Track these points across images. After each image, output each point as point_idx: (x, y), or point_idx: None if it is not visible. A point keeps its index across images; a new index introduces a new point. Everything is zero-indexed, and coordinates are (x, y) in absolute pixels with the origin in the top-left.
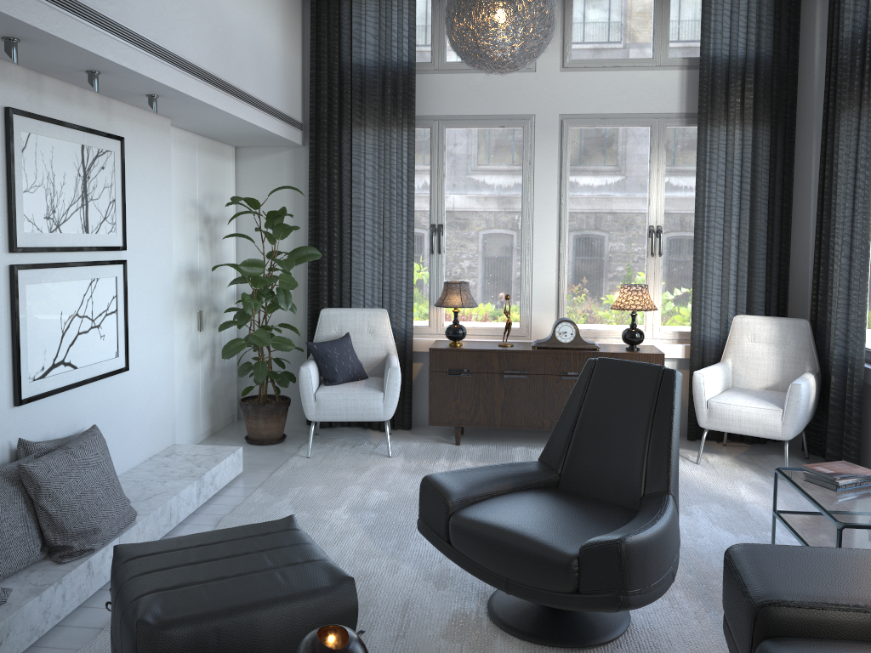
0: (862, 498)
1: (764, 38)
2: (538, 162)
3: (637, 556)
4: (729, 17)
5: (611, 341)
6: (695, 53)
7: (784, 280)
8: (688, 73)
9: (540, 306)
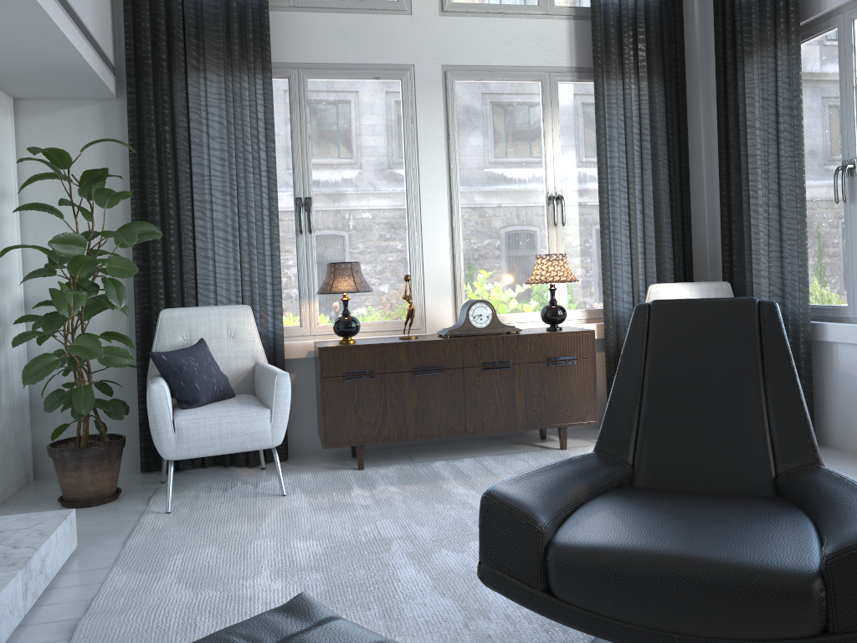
0: None
1: None
2: (422, 121)
3: None
4: None
5: (516, 327)
6: (580, 3)
7: (689, 245)
8: (575, 24)
9: (435, 291)
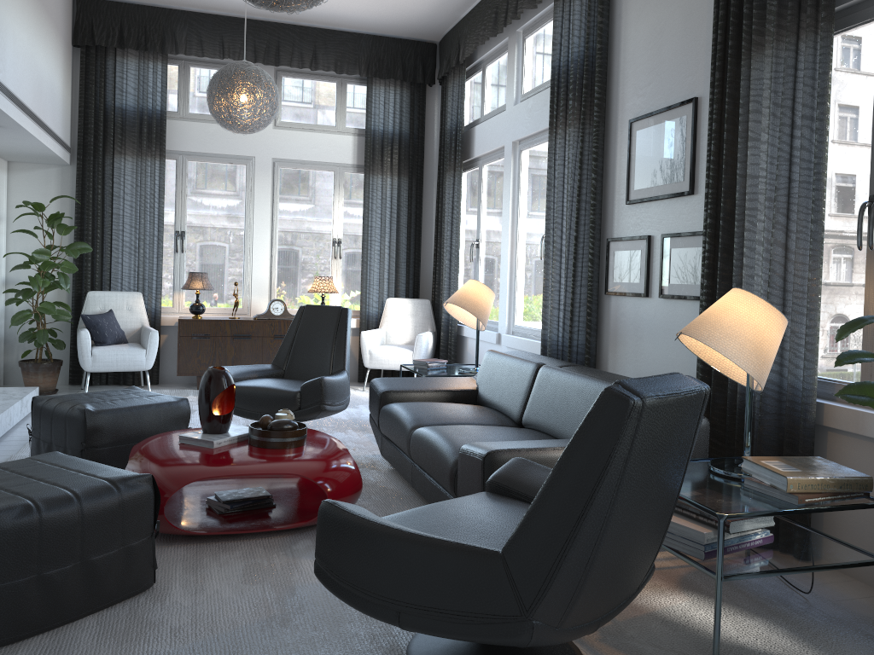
0: (438, 370)
1: (404, 122)
2: (257, 190)
3: (329, 386)
4: (383, 106)
5: None
6: (363, 126)
7: (417, 276)
8: (358, 138)
9: (258, 292)
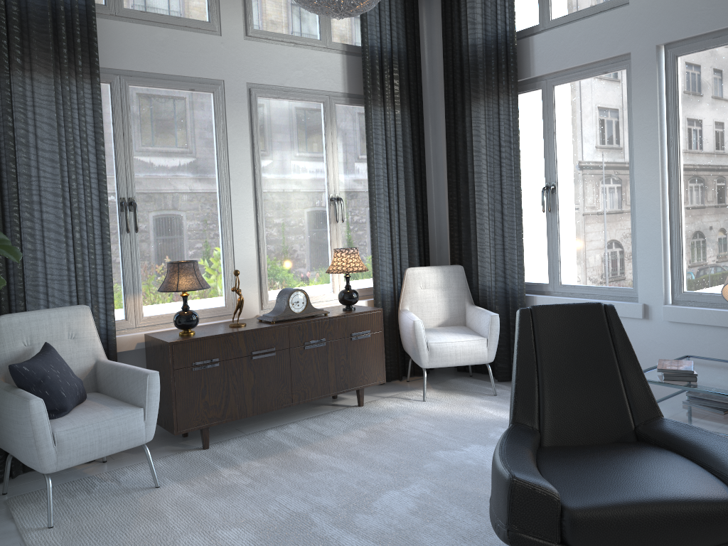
0: (717, 381)
1: (402, 36)
2: (231, 131)
3: None
4: (377, 14)
5: None
6: (349, 42)
7: (427, 236)
8: (347, 58)
9: (244, 280)
